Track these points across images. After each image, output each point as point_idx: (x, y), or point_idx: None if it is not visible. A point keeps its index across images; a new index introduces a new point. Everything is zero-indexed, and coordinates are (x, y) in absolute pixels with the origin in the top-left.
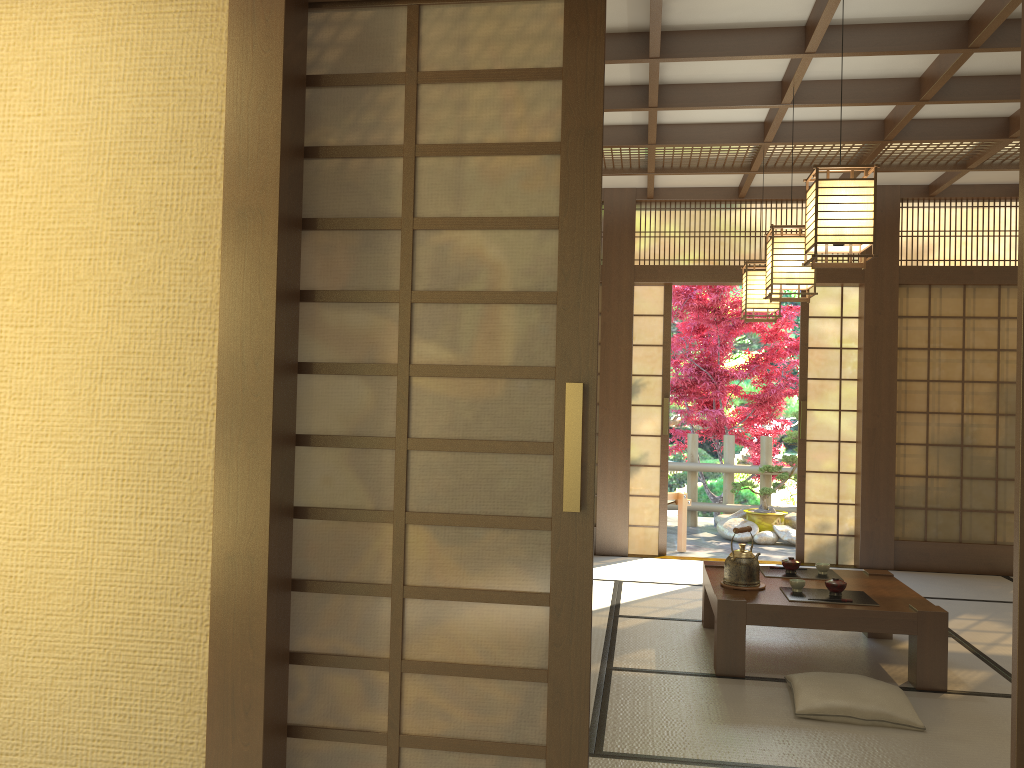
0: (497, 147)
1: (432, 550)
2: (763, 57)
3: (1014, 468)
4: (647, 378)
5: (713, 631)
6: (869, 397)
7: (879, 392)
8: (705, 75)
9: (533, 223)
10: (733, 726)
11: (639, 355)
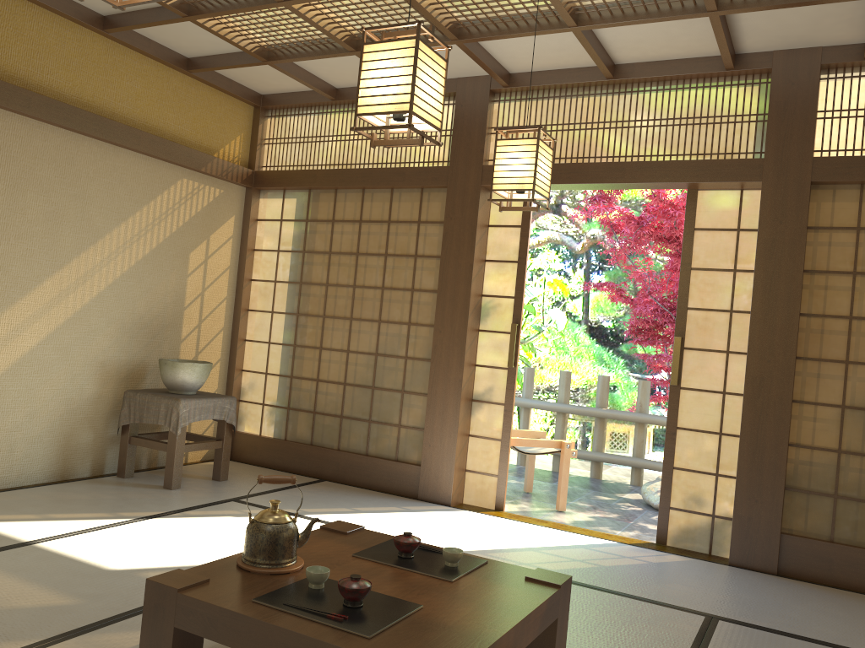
0: None
1: None
2: None
3: None
4: (498, 300)
5: None
6: (758, 335)
7: (773, 329)
8: None
9: None
10: None
11: (491, 272)
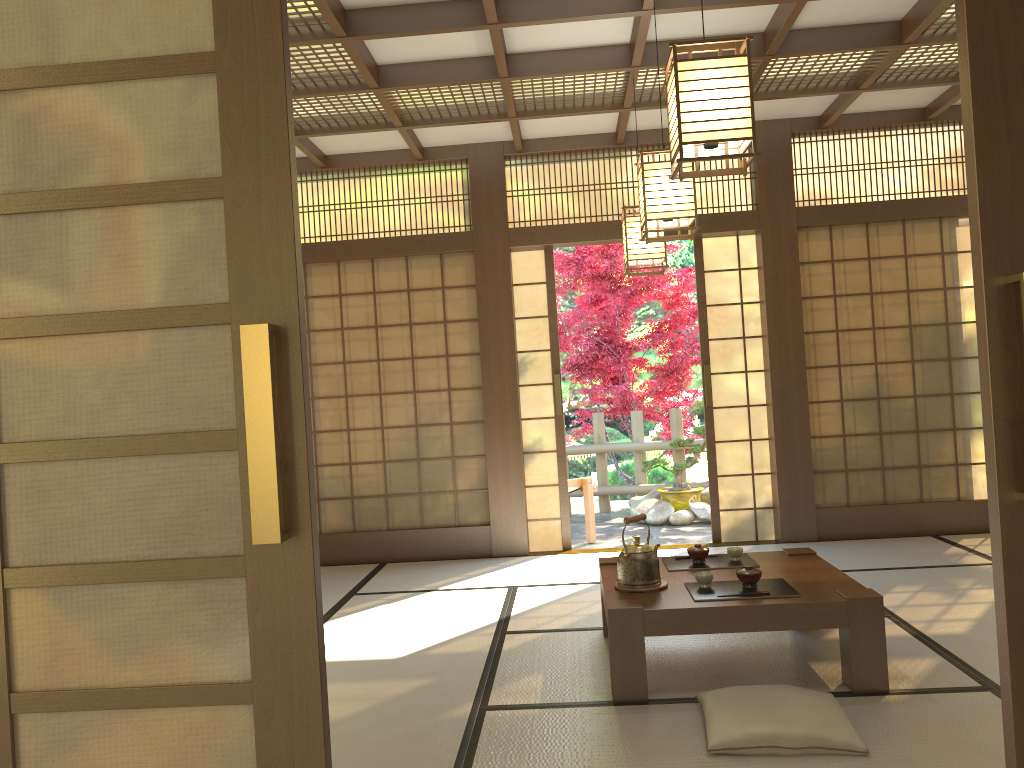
0: None
1: (54, 629)
2: None
3: (935, 418)
4: (534, 354)
5: None
6: (776, 354)
7: (786, 347)
8: None
9: (174, 65)
10: None
11: (523, 329)
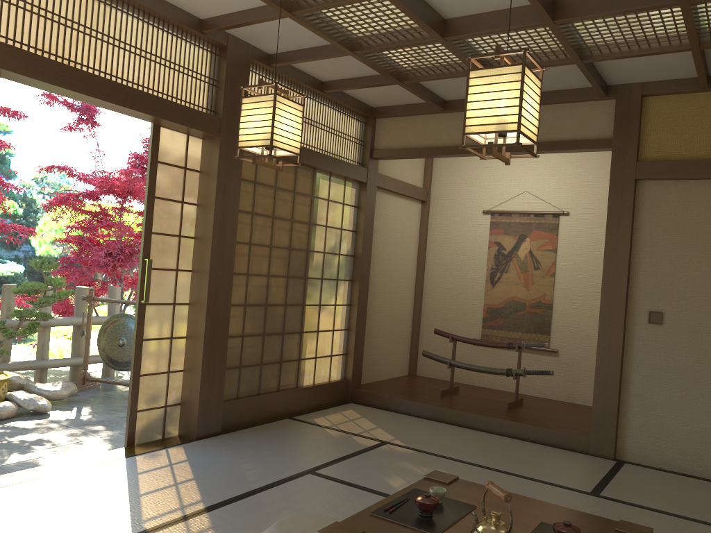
0: None
1: None
2: None
3: (293, 323)
4: None
5: None
6: (216, 258)
7: (223, 253)
8: None
9: None
10: None
11: None
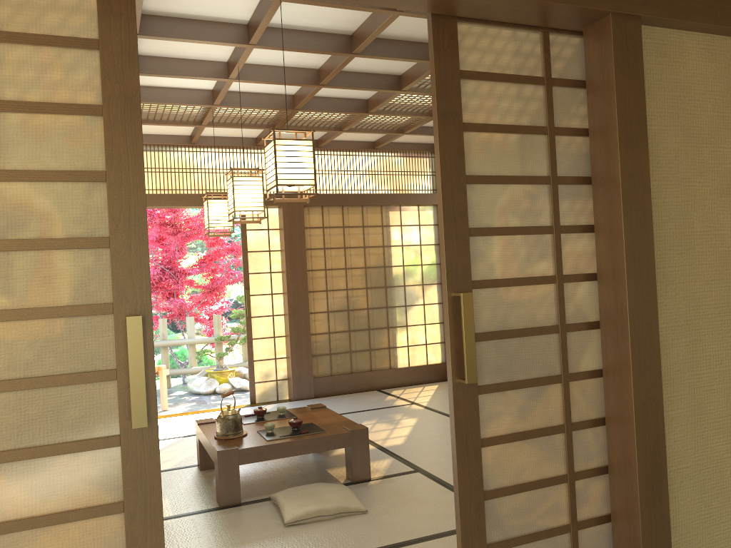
0: (39, 106)
1: (0, 487)
2: (219, 43)
3: (378, 321)
4: None
5: (208, 471)
6: (291, 283)
7: (297, 279)
8: (171, 51)
9: (81, 176)
10: (244, 546)
11: None
